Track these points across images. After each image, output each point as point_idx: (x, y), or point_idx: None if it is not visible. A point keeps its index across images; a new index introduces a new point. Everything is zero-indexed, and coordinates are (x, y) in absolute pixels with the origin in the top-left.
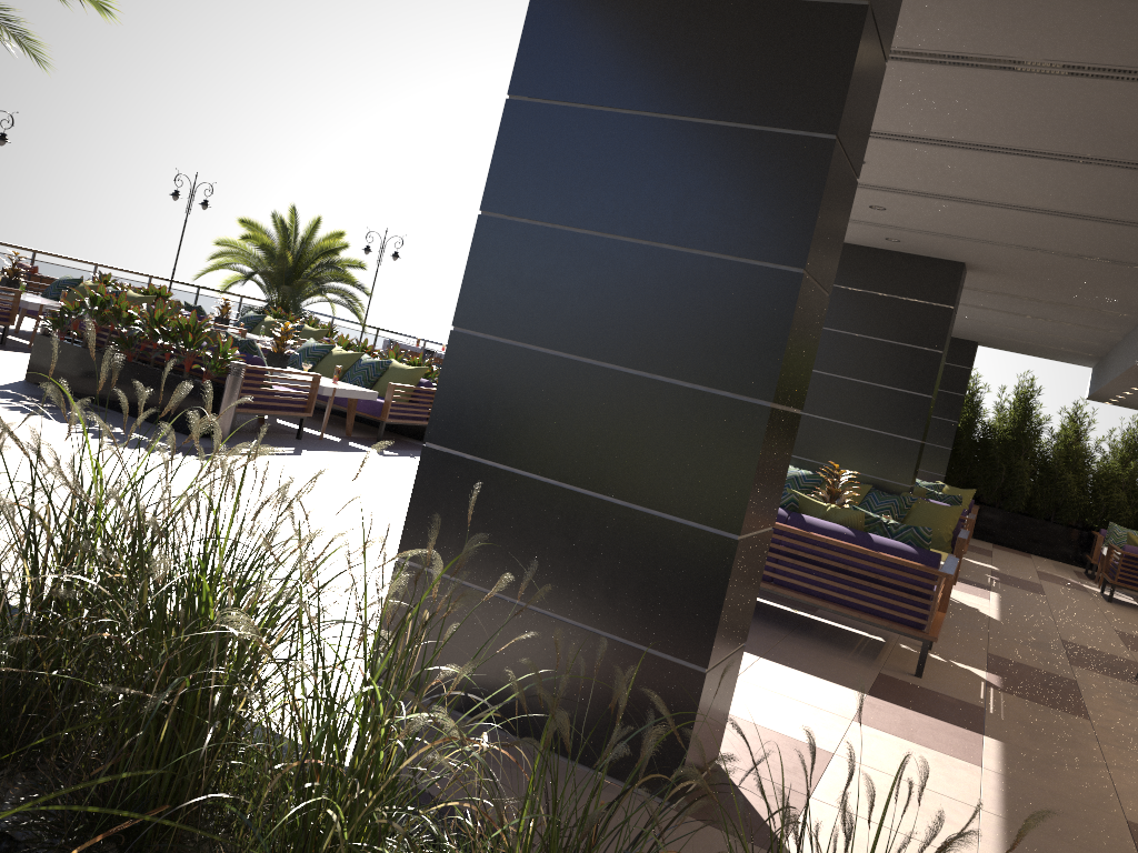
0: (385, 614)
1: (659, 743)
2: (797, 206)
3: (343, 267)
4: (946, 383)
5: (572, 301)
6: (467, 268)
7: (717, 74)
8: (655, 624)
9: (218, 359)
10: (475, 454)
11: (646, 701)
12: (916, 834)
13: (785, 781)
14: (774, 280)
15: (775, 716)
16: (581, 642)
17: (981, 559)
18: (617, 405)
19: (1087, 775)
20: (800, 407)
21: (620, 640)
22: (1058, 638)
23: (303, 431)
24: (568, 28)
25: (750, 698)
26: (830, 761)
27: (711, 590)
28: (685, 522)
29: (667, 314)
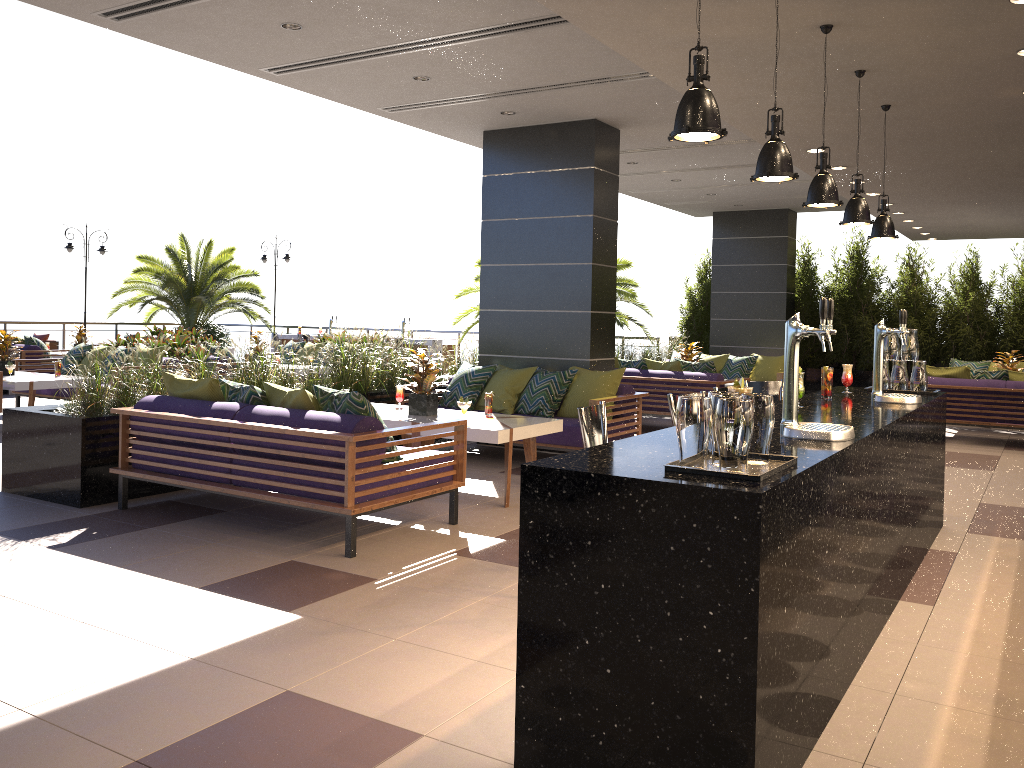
0: None
1: None
2: None
3: (238, 278)
4: (767, 257)
5: None
6: None
7: None
8: None
9: None
10: None
11: None
12: None
13: None
14: None
15: None
16: None
17: None
18: None
19: (358, 640)
20: None
21: None
22: None
23: None
24: None
25: None
26: None
27: None
28: None
29: None
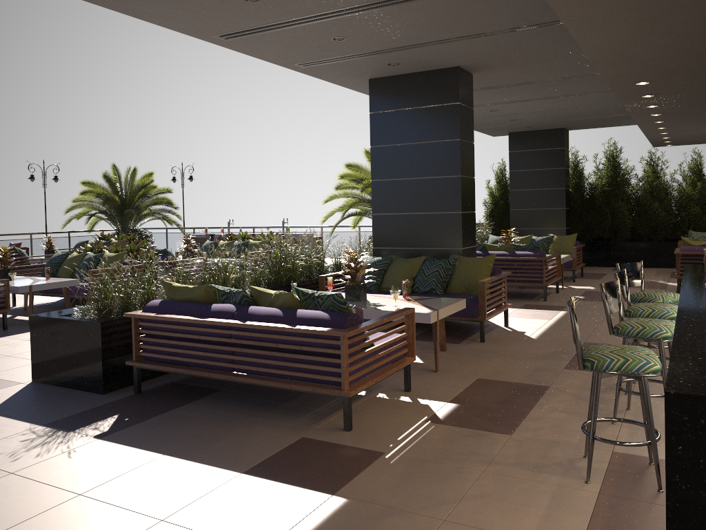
0: None
1: None
2: None
3: (157, 194)
4: (550, 163)
5: None
6: None
7: None
8: None
9: None
10: None
11: None
12: None
13: None
14: None
15: None
16: None
17: (588, 283)
18: None
19: (413, 524)
20: None
21: None
22: (583, 342)
23: (26, 321)
24: None
25: (54, 521)
26: None
27: None
28: None
29: None
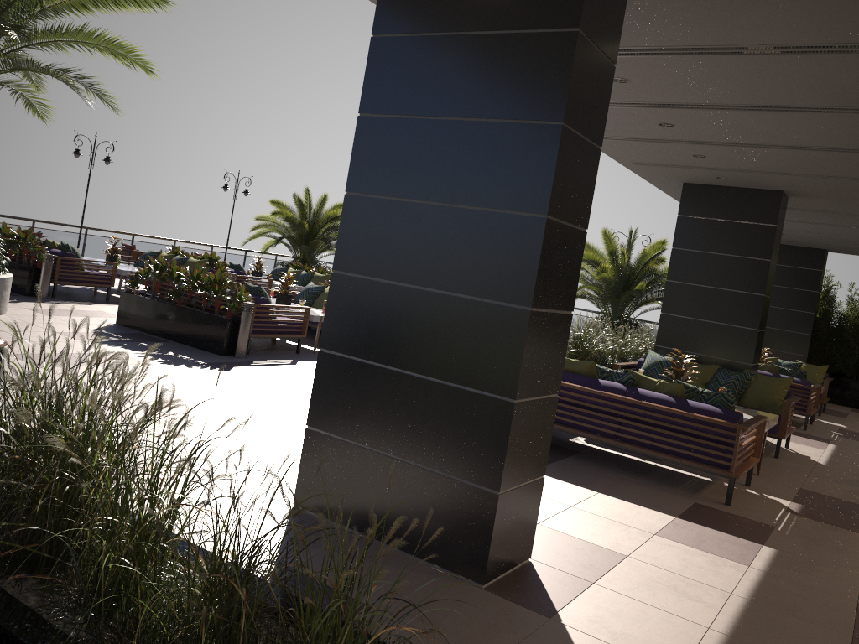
0: (301, 464)
1: (472, 544)
2: (540, 172)
3: None
4: (803, 283)
5: (404, 247)
6: (339, 230)
7: (486, 87)
8: (465, 463)
9: (236, 301)
10: (350, 354)
11: (462, 515)
12: (667, 608)
13: (578, 573)
14: (528, 224)
15: (591, 531)
16: (420, 477)
17: (835, 420)
18: (435, 316)
19: (840, 573)
20: (569, 309)
21: (445, 474)
22: None
23: (303, 348)
24: (393, 65)
25: (577, 519)
26: (622, 561)
27: (499, 438)
28: (481, 392)
29: (462, 252)
